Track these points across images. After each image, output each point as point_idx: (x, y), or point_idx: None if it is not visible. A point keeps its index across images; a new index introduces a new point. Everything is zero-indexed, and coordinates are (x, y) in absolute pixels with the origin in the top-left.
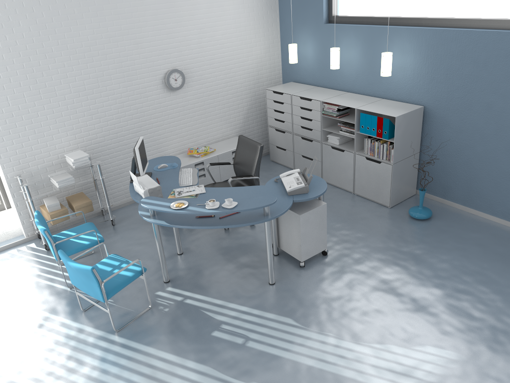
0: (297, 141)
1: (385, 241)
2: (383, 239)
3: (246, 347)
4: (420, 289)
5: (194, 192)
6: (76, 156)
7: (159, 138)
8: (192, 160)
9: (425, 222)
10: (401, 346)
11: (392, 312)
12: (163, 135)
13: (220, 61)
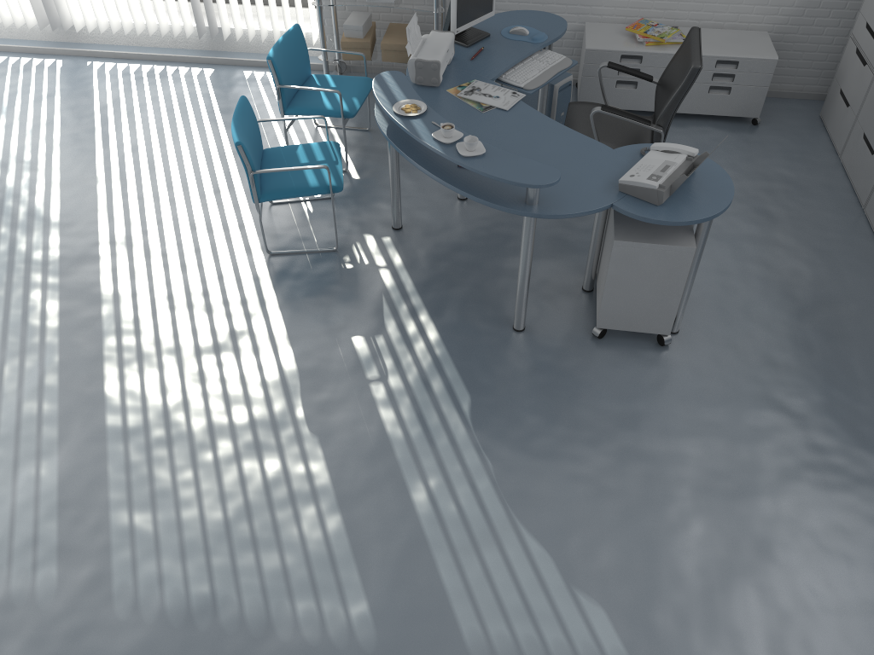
0: (871, 96)
1: (809, 399)
2: (813, 392)
3: (367, 388)
4: (738, 524)
5: (492, 101)
6: None
7: None
8: (623, 46)
9: None
10: (559, 572)
11: (627, 516)
12: None
13: None
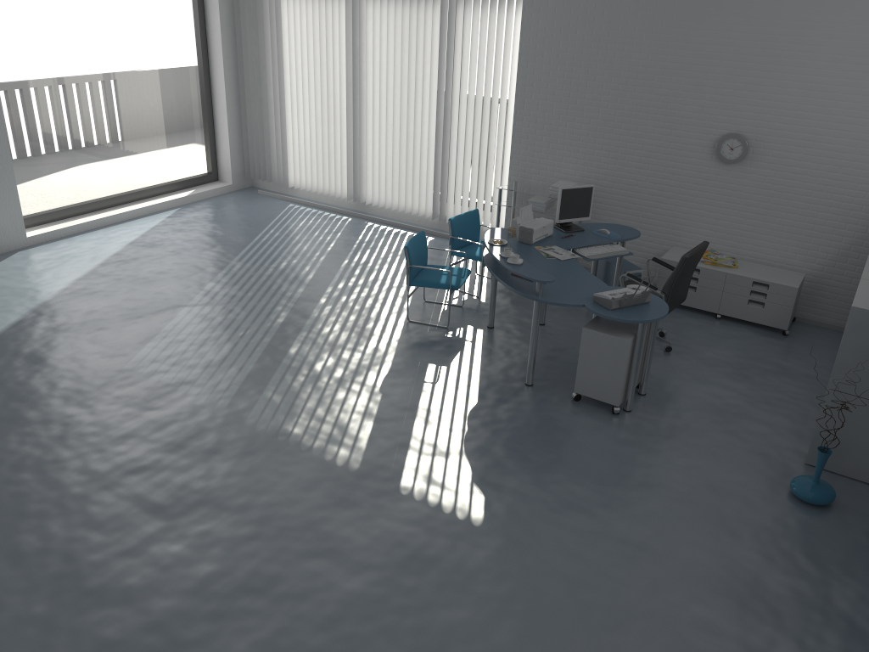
0: None
1: (692, 461)
2: (697, 459)
3: (422, 384)
4: (593, 493)
5: (556, 255)
6: (559, 185)
7: (680, 217)
8: None
9: (793, 501)
10: (471, 477)
11: (528, 470)
12: (686, 216)
13: (825, 148)
